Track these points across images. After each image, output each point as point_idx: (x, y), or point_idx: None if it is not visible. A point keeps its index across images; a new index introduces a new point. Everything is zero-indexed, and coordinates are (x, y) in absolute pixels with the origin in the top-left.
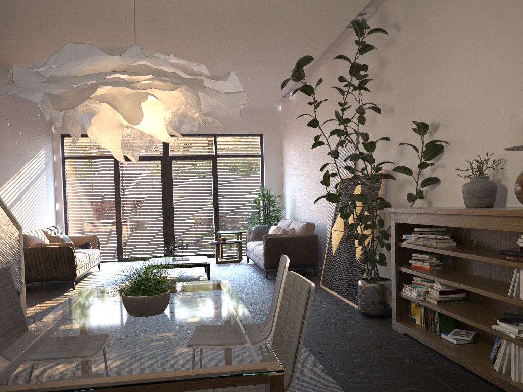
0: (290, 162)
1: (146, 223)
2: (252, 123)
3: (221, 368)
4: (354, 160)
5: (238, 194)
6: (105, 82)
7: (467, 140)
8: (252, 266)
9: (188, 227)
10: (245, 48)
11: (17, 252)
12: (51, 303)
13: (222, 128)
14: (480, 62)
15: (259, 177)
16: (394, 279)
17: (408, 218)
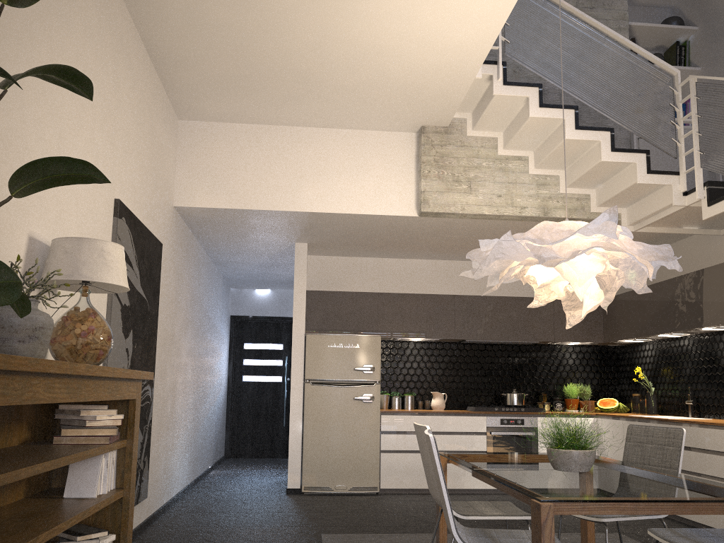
0: None
1: None
2: None
3: (468, 452)
4: None
5: None
6: None
7: None
8: None
9: None
10: None
11: None
12: None
13: None
14: None
15: None
16: None
17: None
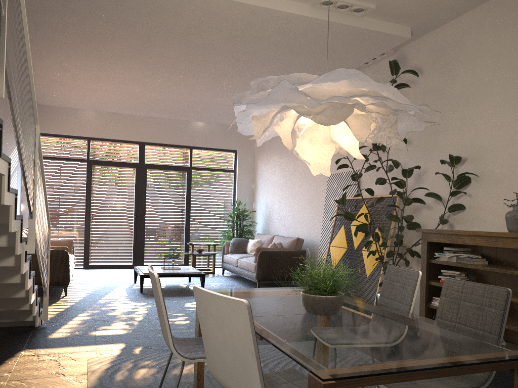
0: (267, 179)
1: (116, 231)
2: (228, 139)
3: (497, 354)
4: (381, 183)
5: (210, 206)
6: (355, 103)
7: (498, 174)
8: (231, 278)
9: (158, 237)
10: (264, 70)
11: (47, 253)
12: (56, 309)
13: (200, 142)
14: (516, 111)
15: (231, 192)
16: (423, 292)
17: (446, 238)
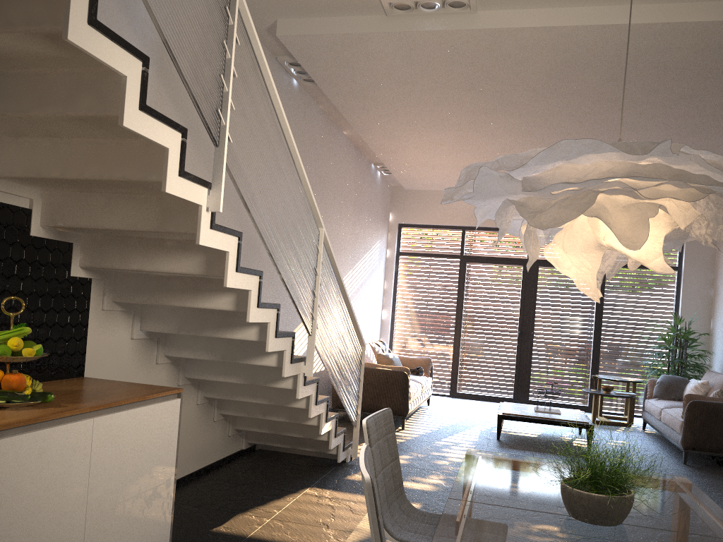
0: None
1: (493, 350)
2: None
3: None
4: None
5: (634, 323)
6: (605, 190)
7: None
8: (653, 437)
9: (551, 363)
10: (693, 112)
11: (357, 376)
12: None
13: None
14: None
15: (671, 301)
16: None
17: None
